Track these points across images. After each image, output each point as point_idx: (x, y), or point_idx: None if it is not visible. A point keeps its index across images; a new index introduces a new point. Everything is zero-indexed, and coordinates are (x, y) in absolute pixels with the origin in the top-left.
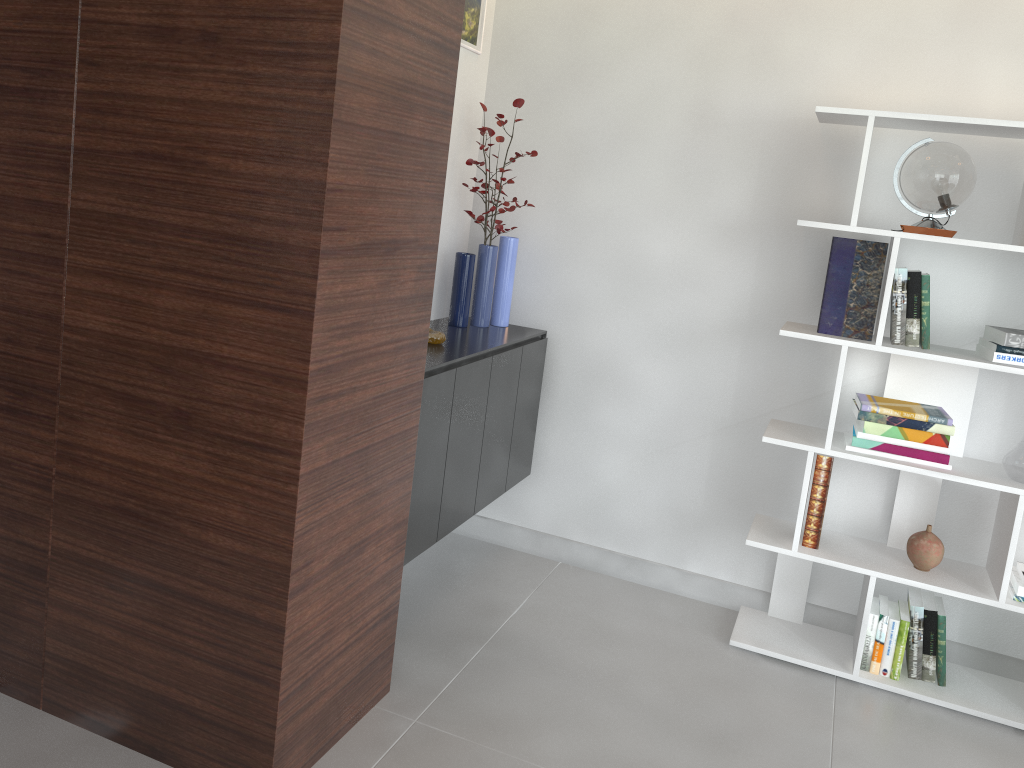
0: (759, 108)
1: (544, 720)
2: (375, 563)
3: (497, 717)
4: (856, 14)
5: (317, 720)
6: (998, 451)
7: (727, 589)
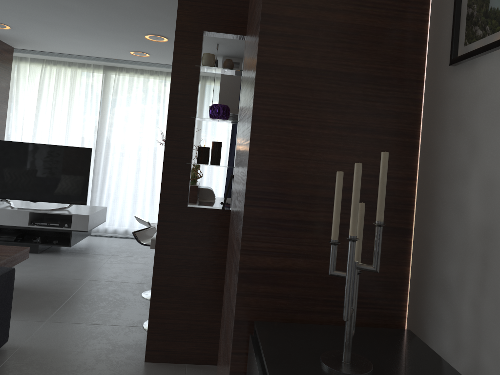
0: None
1: None
2: None
3: None
4: None
5: None
6: None
7: None
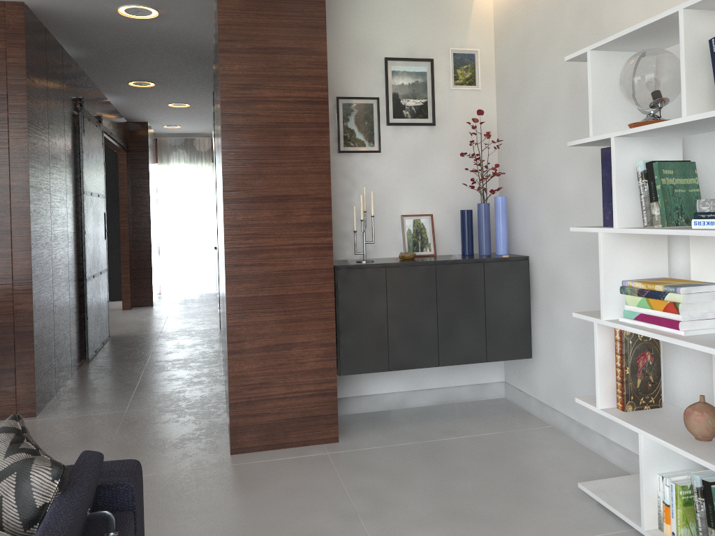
0: None
1: (381, 472)
2: (304, 359)
3: (362, 464)
4: None
5: (264, 427)
6: None
7: (631, 458)
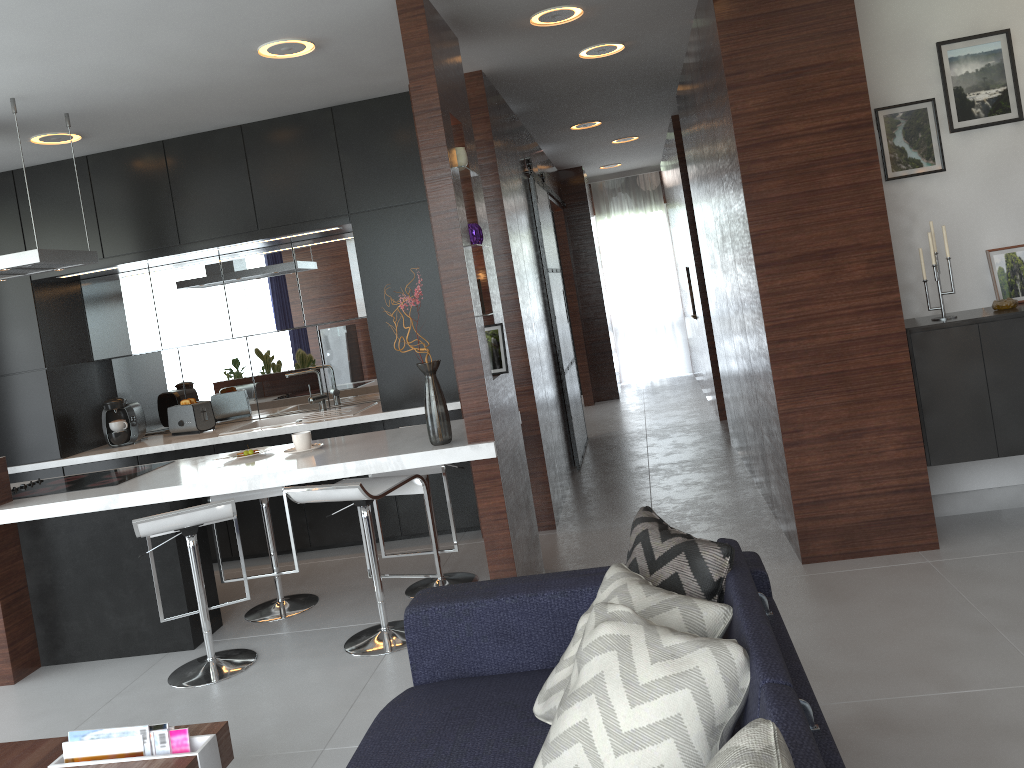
0: None
1: (1011, 582)
2: (880, 448)
3: (982, 573)
4: None
5: (839, 531)
6: None
7: None
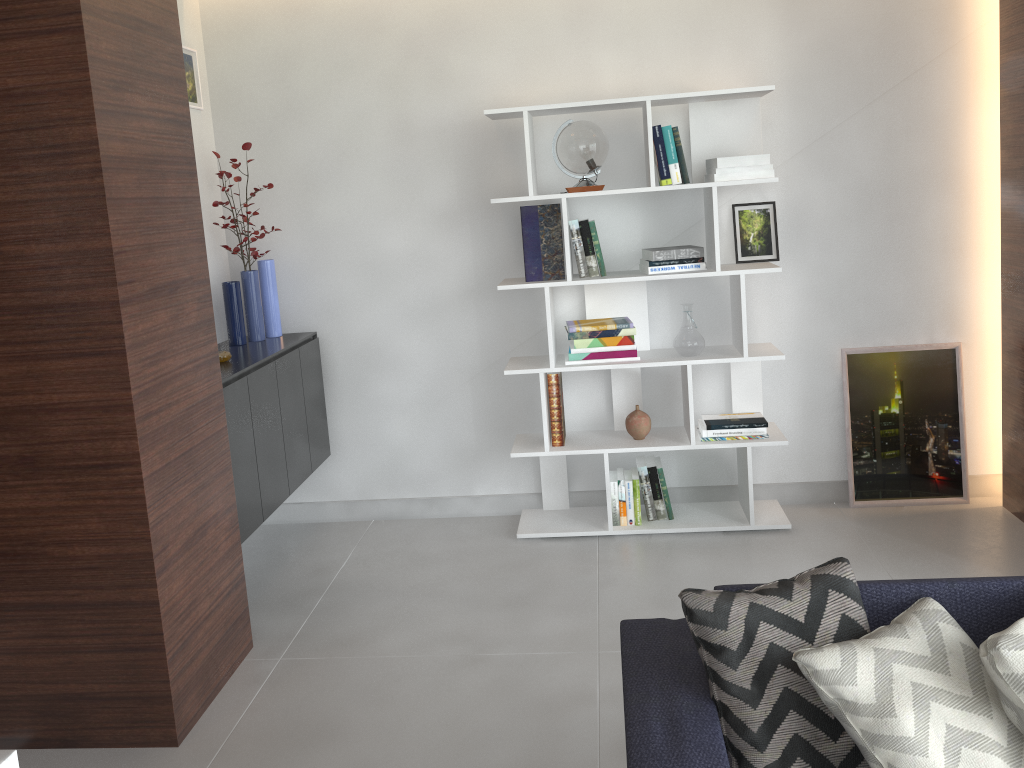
0: (445, 116)
1: (383, 627)
2: (218, 542)
3: (346, 637)
4: (500, 32)
5: (200, 673)
6: (673, 339)
7: (509, 500)
